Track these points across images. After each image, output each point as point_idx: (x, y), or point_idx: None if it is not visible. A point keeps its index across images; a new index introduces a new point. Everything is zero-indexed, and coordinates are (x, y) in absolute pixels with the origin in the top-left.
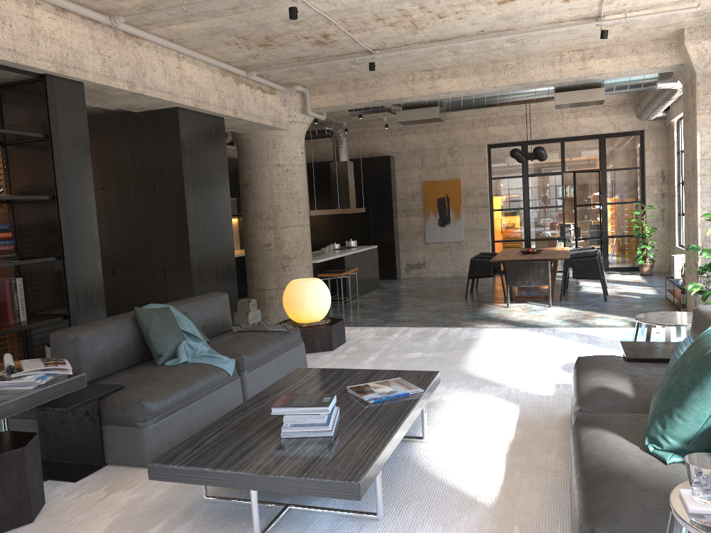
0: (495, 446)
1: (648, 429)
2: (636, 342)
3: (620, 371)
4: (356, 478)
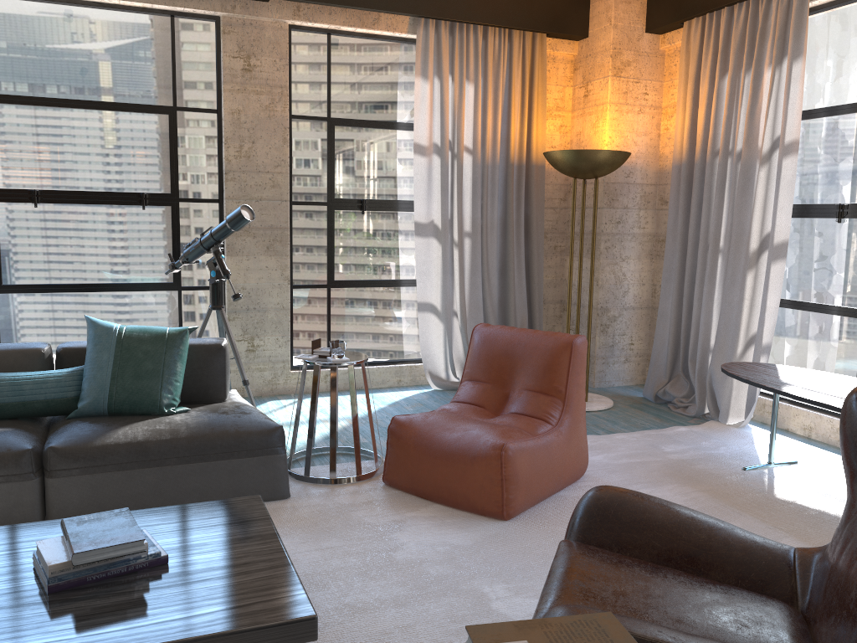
0: None
1: (161, 401)
2: None
3: None
4: (253, 497)
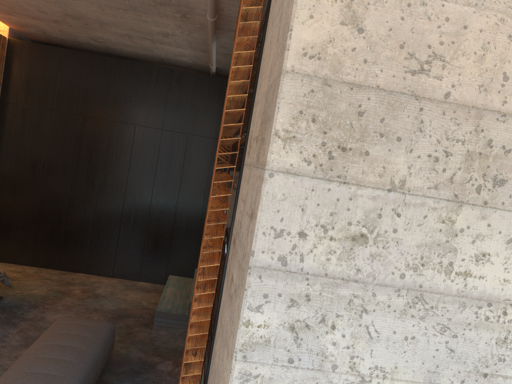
0: None
1: None
2: None
3: None
4: None
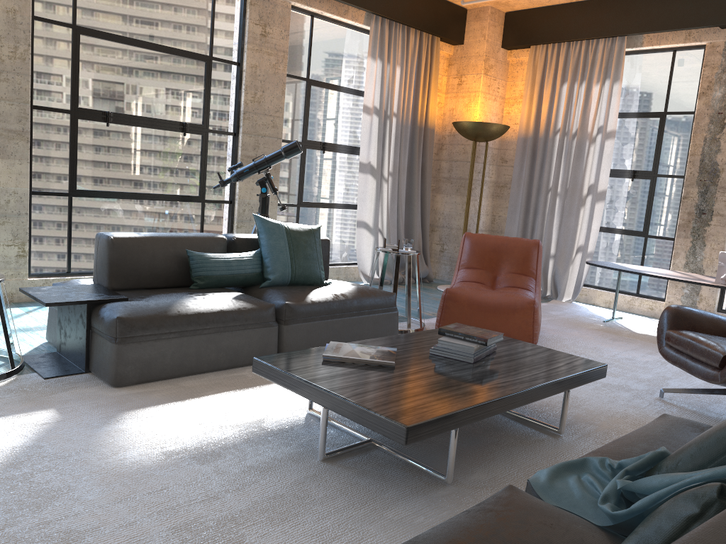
0: (262, 390)
1: (321, 275)
2: (46, 299)
3: (183, 296)
4: None
